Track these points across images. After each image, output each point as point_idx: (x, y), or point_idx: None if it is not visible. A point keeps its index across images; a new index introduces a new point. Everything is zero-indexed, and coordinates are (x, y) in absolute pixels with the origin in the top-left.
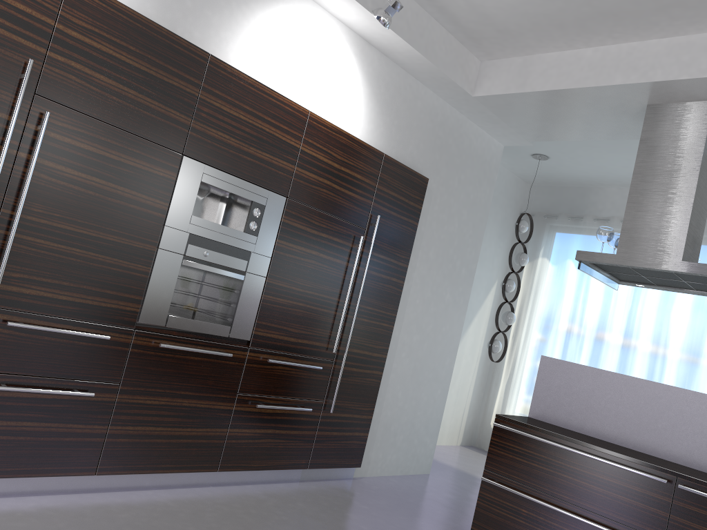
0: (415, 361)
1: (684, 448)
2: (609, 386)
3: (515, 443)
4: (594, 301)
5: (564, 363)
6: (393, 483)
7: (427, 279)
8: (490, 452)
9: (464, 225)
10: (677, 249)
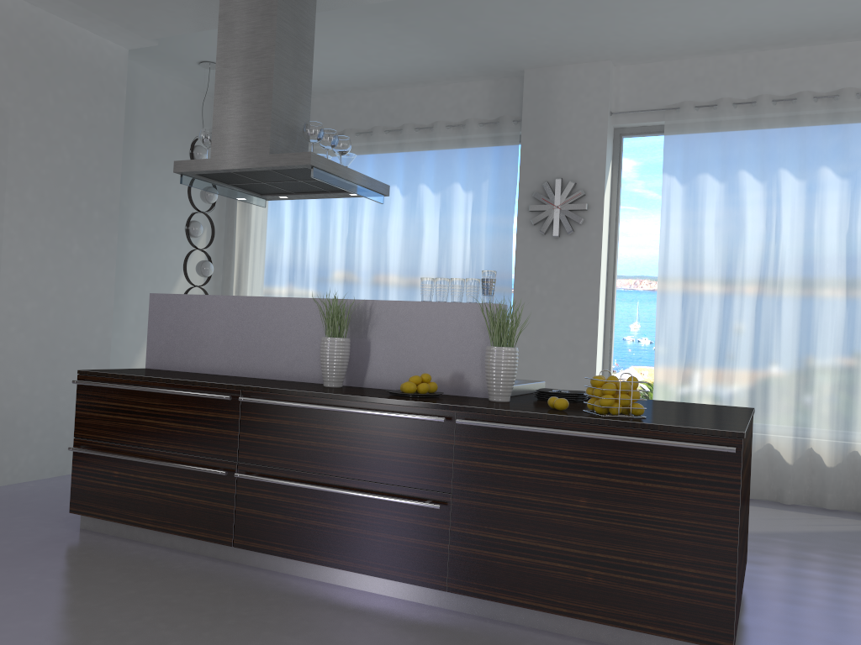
0: (39, 334)
1: (286, 362)
2: (215, 312)
3: (100, 398)
4: (312, 234)
5: (172, 297)
6: (27, 487)
7: (32, 229)
8: (78, 416)
9: (82, 155)
10: (265, 141)
